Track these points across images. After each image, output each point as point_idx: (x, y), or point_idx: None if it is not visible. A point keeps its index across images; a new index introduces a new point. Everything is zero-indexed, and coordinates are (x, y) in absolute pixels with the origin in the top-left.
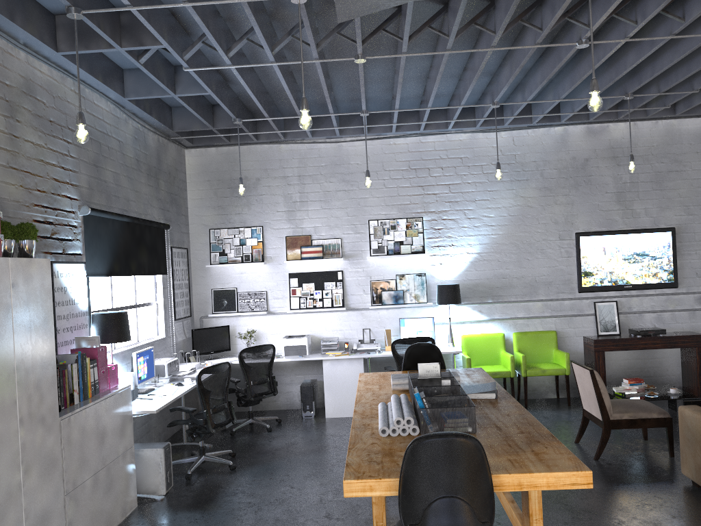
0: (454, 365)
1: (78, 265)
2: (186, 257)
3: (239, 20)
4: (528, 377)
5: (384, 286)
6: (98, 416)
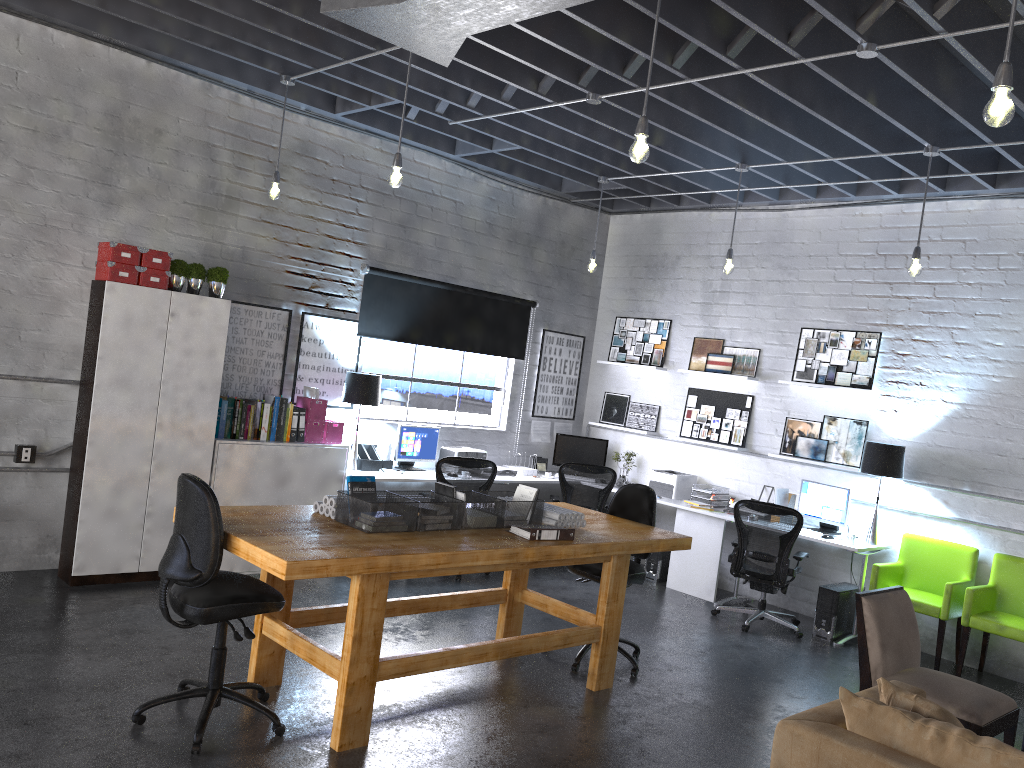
0: (861, 572)
1: (347, 322)
2: (580, 347)
3: None
4: (1009, 639)
5: (803, 429)
6: (281, 459)
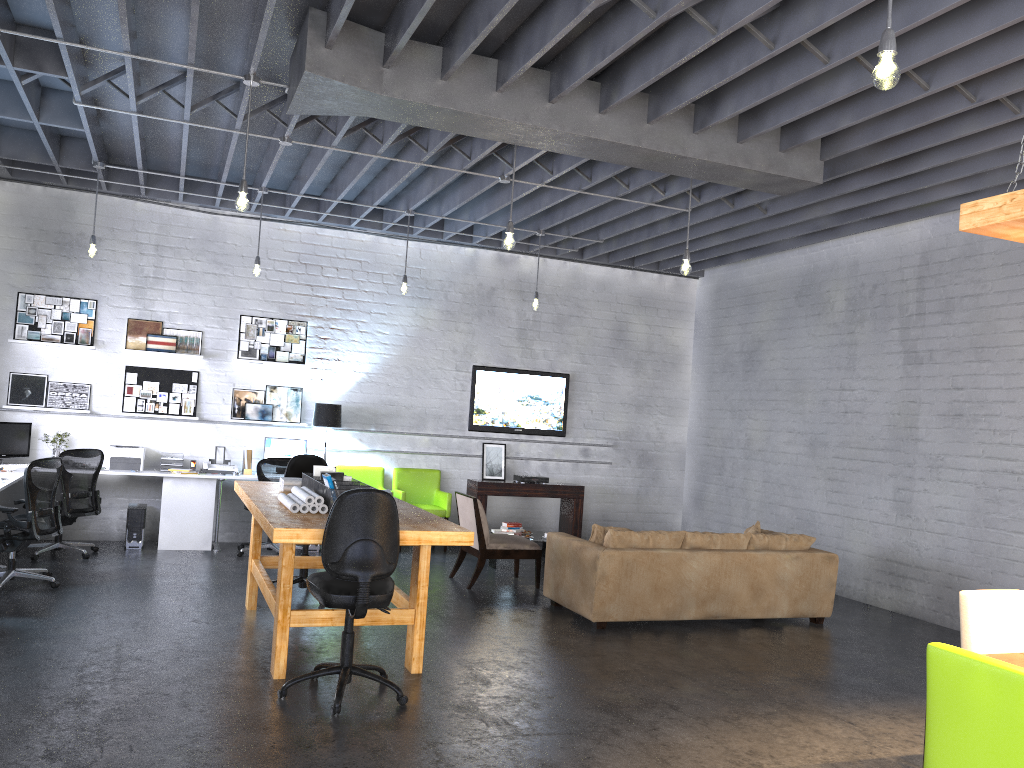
0: None
1: None
2: None
3: (157, 68)
4: None
5: (250, 397)
6: None
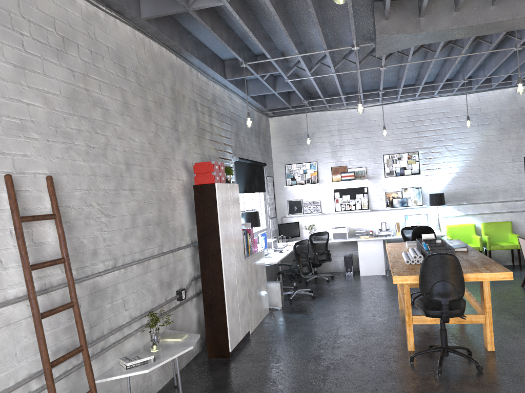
0: None
1: None
2: (272, 182)
3: (316, 53)
4: (492, 252)
5: (394, 196)
6: (255, 262)
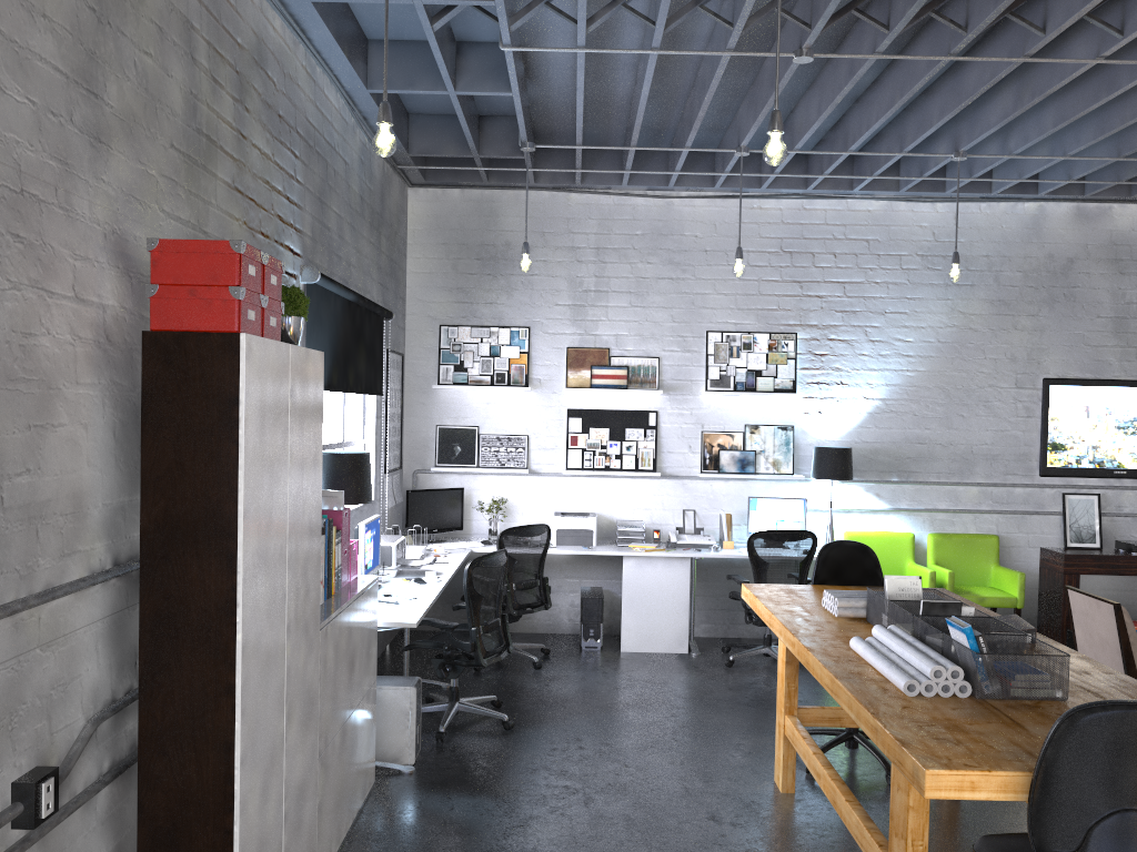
0: None
1: None
2: (401, 368)
3: None
4: None
5: (724, 442)
6: (350, 628)
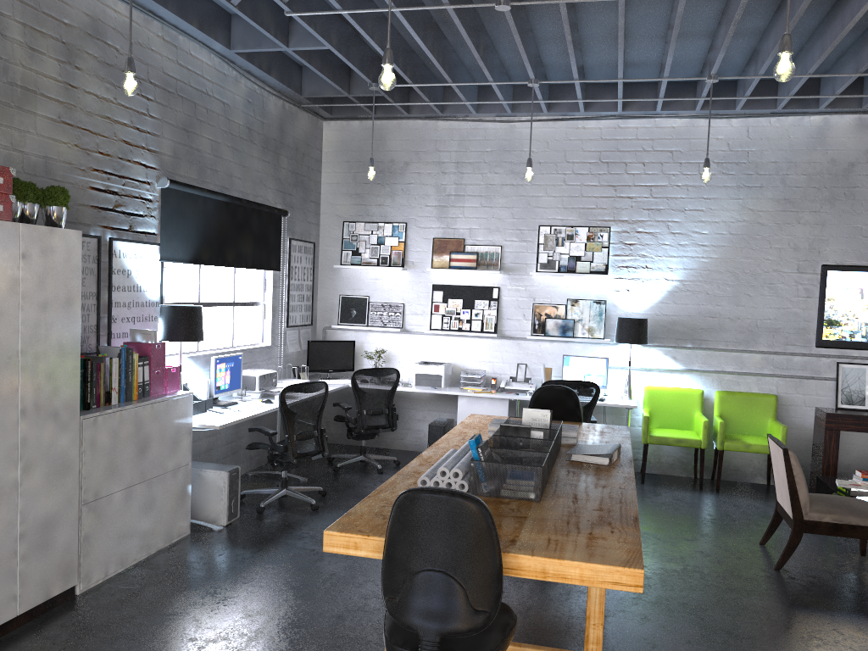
0: (627, 423)
1: (150, 246)
2: (312, 253)
3: None
4: (729, 452)
5: (550, 312)
6: (140, 422)
